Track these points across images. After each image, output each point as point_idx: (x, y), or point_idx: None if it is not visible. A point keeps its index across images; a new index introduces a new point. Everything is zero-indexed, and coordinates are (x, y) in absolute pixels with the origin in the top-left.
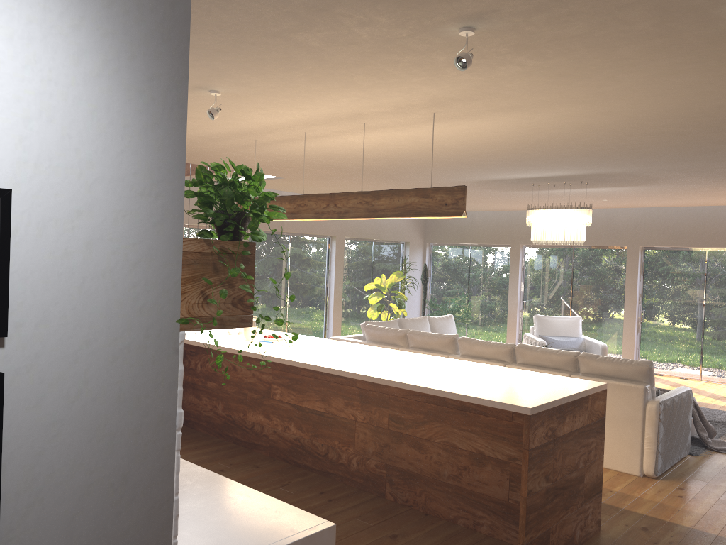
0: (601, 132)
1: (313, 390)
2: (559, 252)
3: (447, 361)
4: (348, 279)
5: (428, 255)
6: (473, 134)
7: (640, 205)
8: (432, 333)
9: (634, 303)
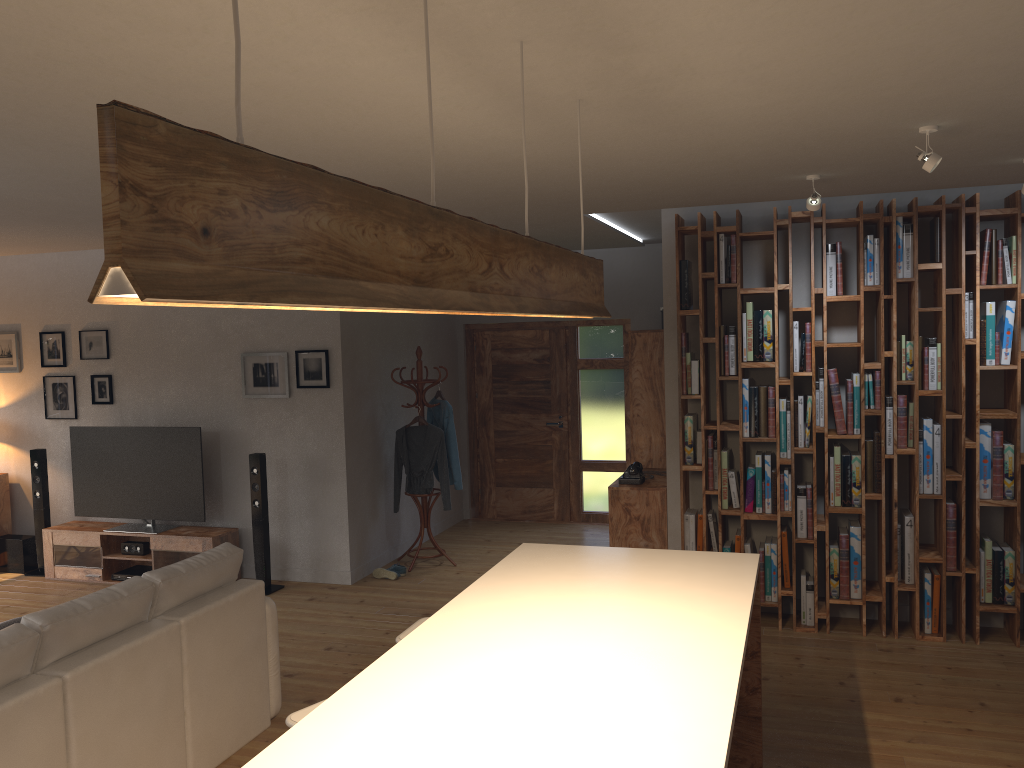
0: (366, 166)
1: None
2: None
3: (468, 620)
4: None
5: None
6: (356, 113)
7: None
8: None
9: None
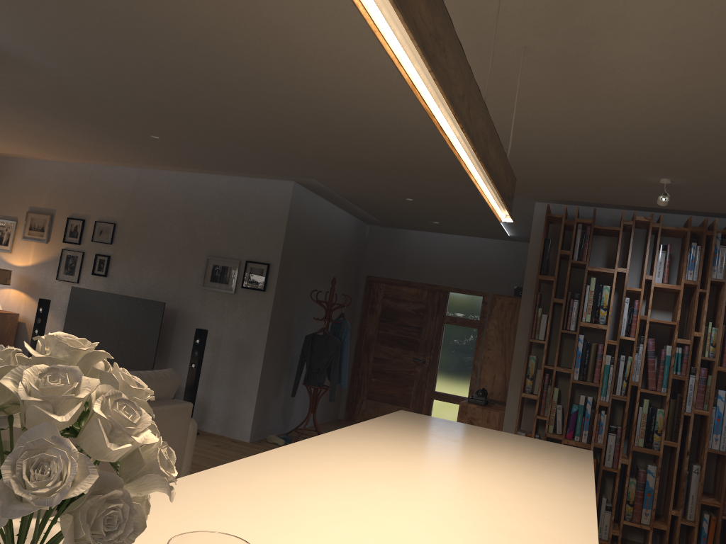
0: (340, 101)
1: None
2: None
3: (360, 440)
4: None
5: None
6: (351, 31)
7: None
8: None
9: None
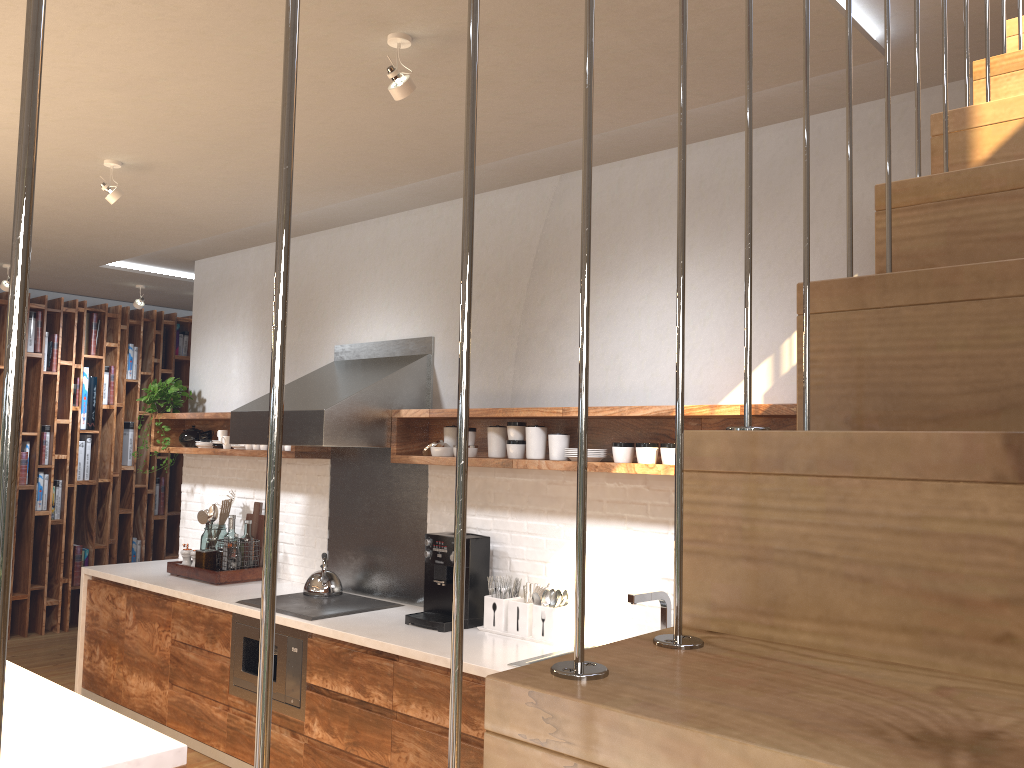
0: None
1: None
2: None
3: None
4: None
5: None
6: None
7: None
8: None
9: None
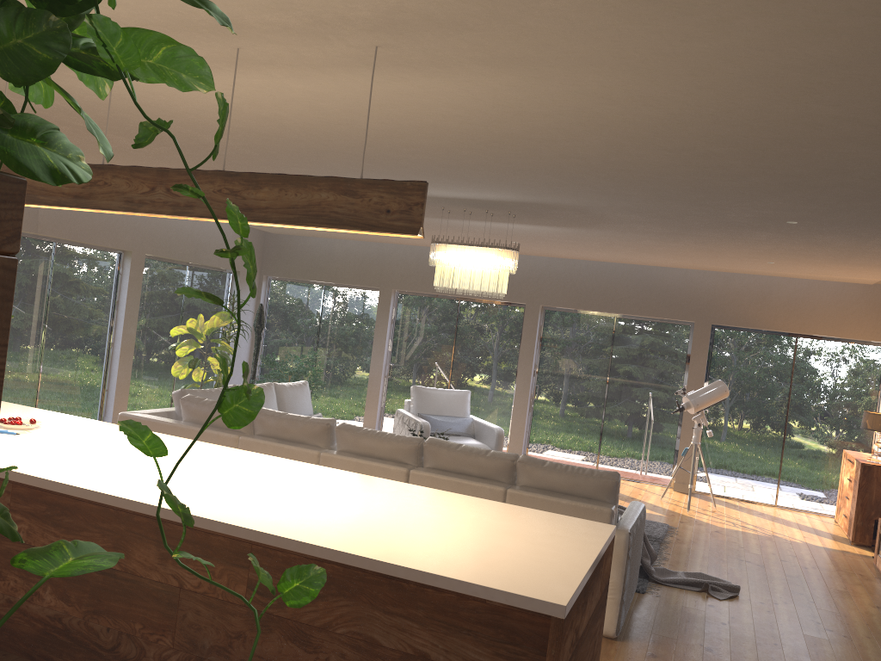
0: (606, 134)
1: (96, 528)
2: (442, 304)
3: (352, 480)
4: (146, 317)
5: (264, 293)
6: (415, 106)
7: (551, 254)
8: (294, 415)
9: (529, 375)
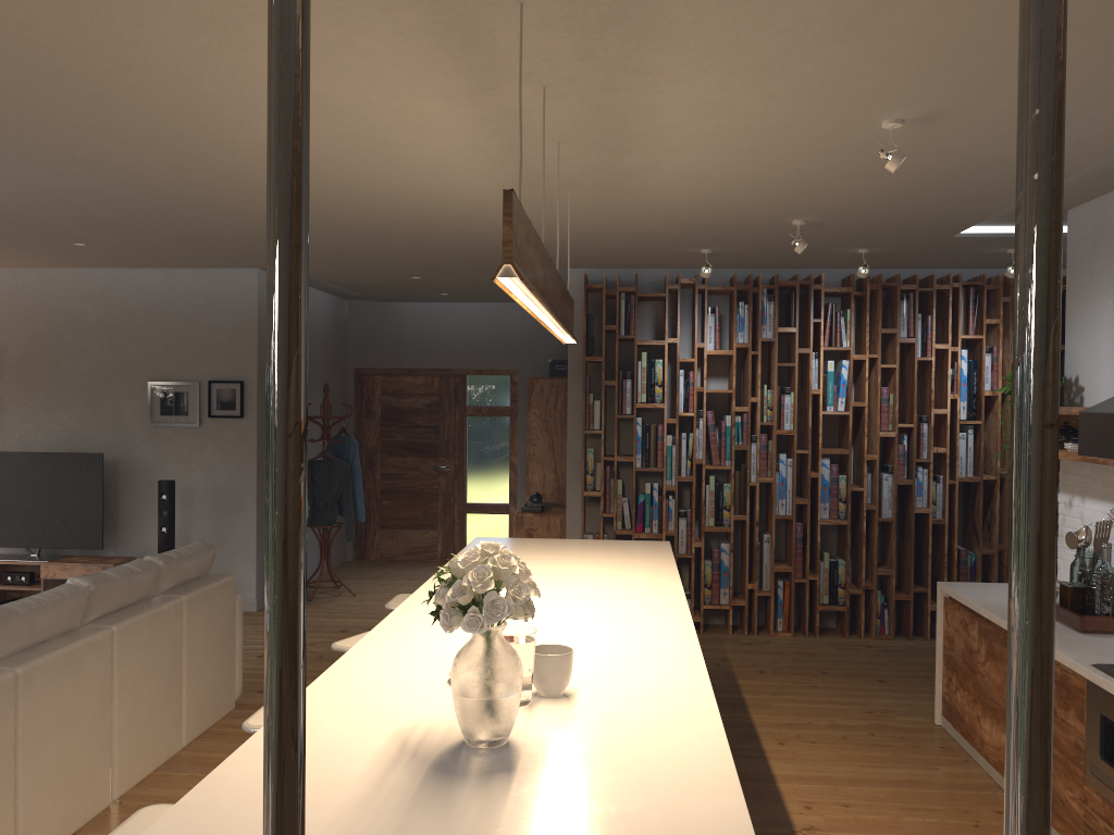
0: (361, 212)
1: None
2: None
3: None
4: None
5: None
6: (397, 173)
7: None
8: None
9: None
